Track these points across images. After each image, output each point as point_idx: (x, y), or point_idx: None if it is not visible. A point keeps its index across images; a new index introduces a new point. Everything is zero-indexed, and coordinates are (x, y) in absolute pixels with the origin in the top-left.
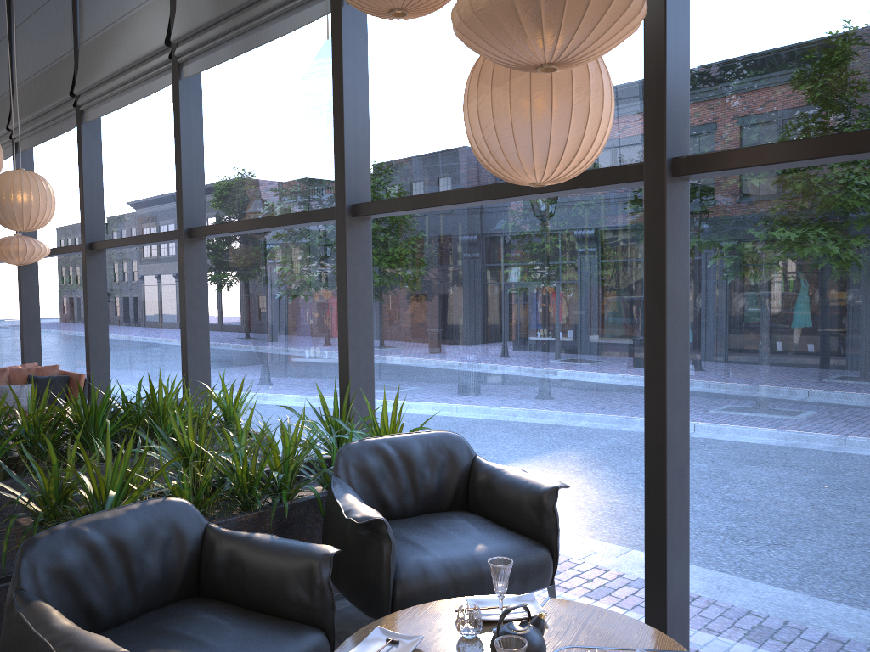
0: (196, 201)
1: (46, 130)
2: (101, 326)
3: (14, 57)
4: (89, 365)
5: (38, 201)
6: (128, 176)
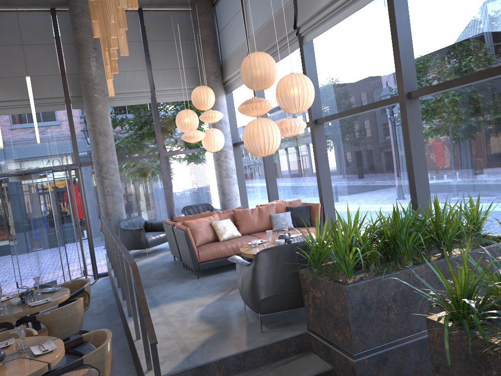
0: (410, 72)
1: (274, 57)
2: (326, 172)
3: (246, 20)
4: (322, 197)
5: (307, 91)
6: (339, 71)
